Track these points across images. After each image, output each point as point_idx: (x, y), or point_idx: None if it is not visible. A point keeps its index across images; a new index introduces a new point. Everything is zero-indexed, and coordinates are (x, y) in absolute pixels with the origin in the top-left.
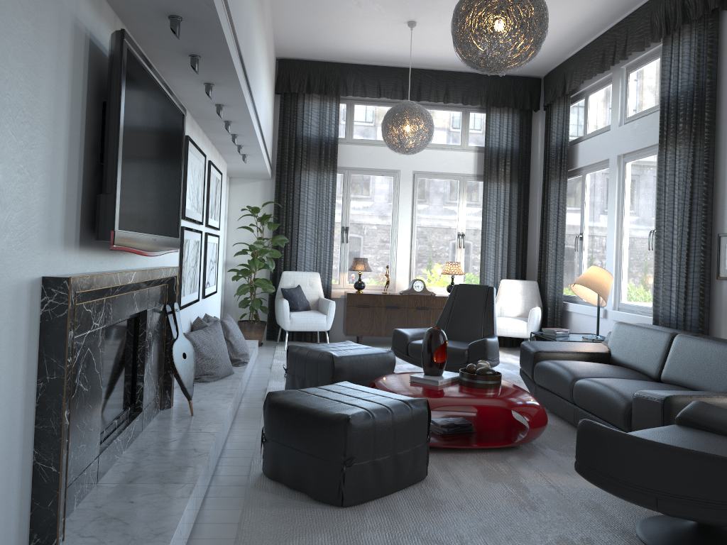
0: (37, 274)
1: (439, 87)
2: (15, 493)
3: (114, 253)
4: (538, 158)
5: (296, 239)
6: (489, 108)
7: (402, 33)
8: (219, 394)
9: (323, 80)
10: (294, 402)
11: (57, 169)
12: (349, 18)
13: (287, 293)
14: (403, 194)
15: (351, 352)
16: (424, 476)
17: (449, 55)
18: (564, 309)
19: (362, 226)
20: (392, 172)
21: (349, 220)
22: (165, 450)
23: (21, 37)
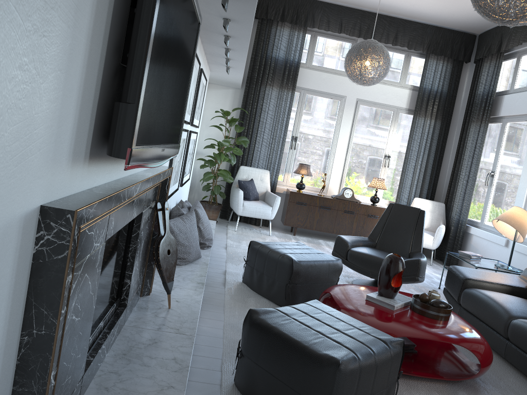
0: (34, 204)
1: (390, 31)
2: None
3: (121, 161)
4: (461, 102)
5: (254, 141)
6: (428, 55)
7: None
8: (190, 283)
9: (295, 12)
10: (278, 328)
11: (73, 68)
12: None
13: (243, 185)
14: (346, 116)
15: (307, 257)
16: None
17: (406, 5)
18: (465, 230)
19: (308, 137)
20: (339, 96)
21: (299, 131)
22: (146, 357)
23: None
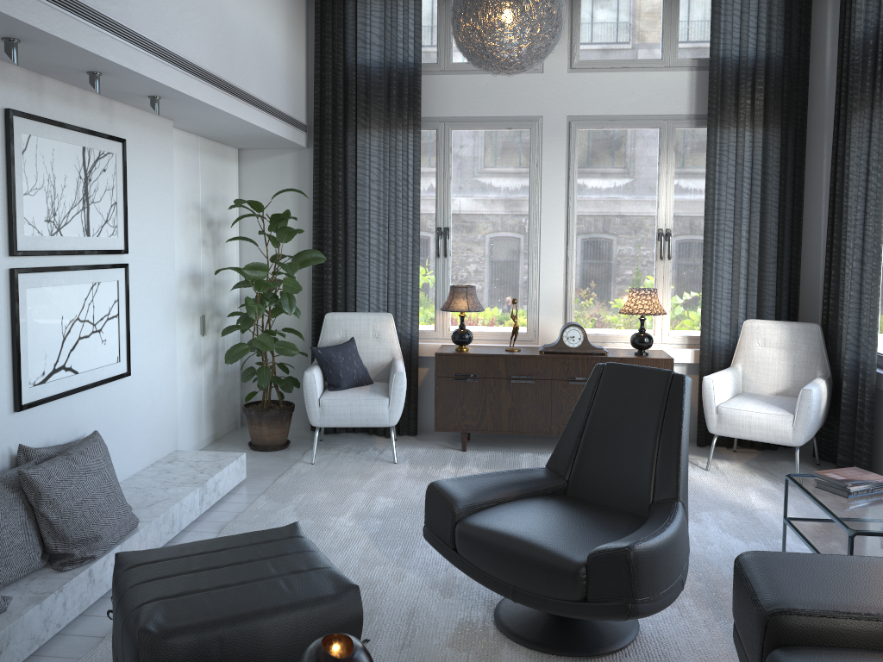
0: None
1: None
2: None
3: None
4: (826, 73)
5: (353, 254)
6: None
7: None
8: None
9: None
10: None
11: None
12: None
13: (322, 356)
14: (550, 161)
15: (223, 603)
16: None
17: None
18: (878, 387)
19: (474, 224)
20: (527, 120)
21: (450, 215)
22: None
23: None
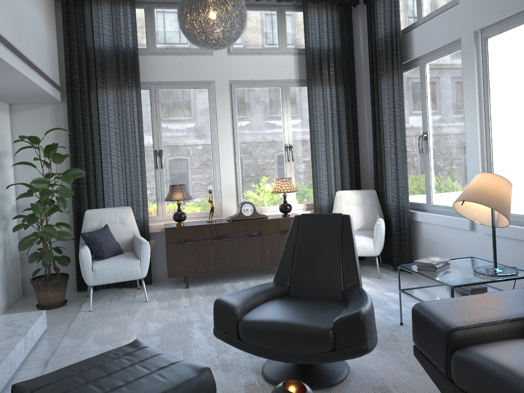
0: None
1: None
2: None
3: None
4: (361, 57)
5: (100, 170)
6: (306, 5)
7: None
8: None
9: None
10: None
11: None
12: None
13: (89, 238)
14: (221, 107)
15: None
16: None
17: None
18: (410, 219)
19: (178, 147)
20: (205, 83)
21: (162, 142)
22: None
23: None
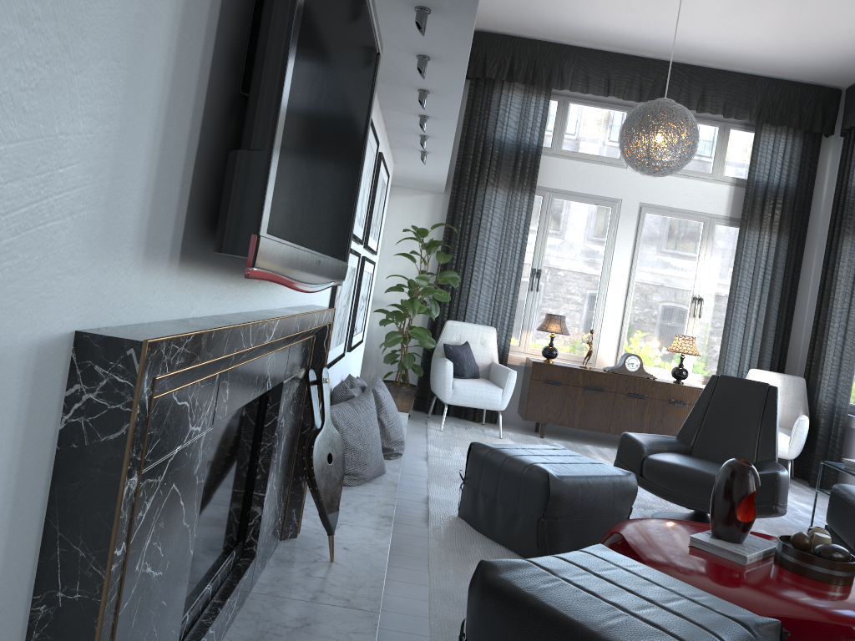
0: (62, 327)
1: (692, 89)
2: None
3: (244, 280)
4: (822, 203)
5: (469, 278)
6: (760, 126)
7: (661, 3)
8: (368, 516)
9: (531, 65)
10: (536, 597)
11: (145, 67)
12: None
13: (452, 351)
14: (622, 233)
15: (573, 469)
16: None
17: (717, 43)
18: (846, 425)
19: (560, 270)
20: (610, 201)
21: (543, 260)
22: None
23: None
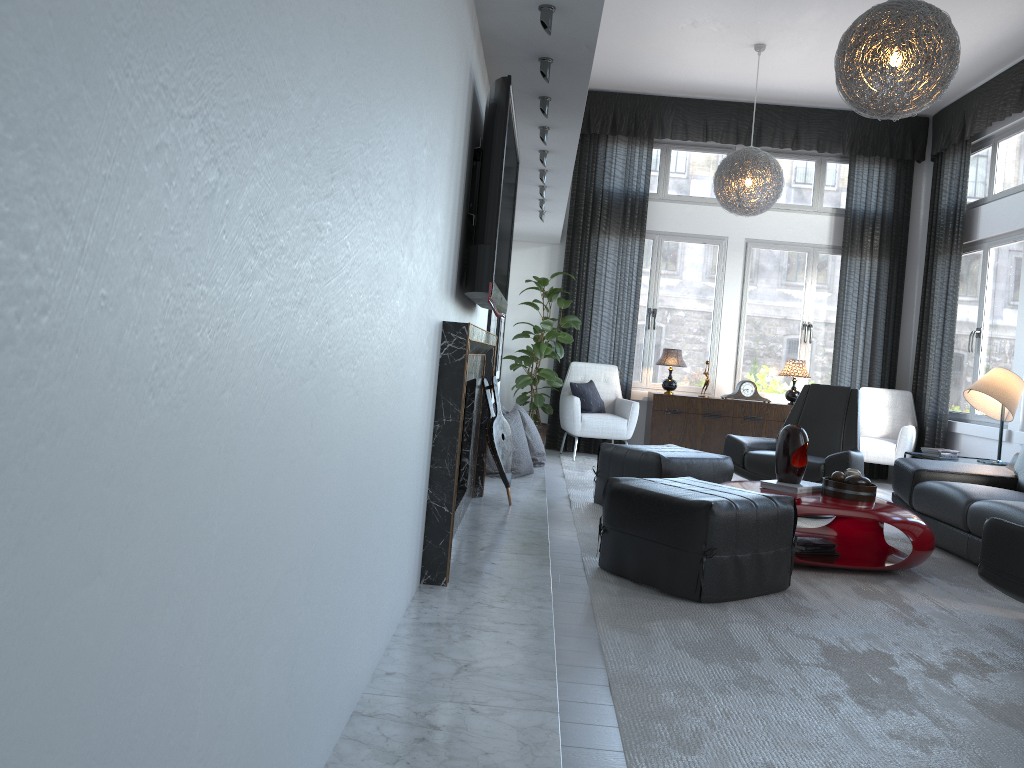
0: (441, 318)
1: (786, 128)
2: (420, 524)
3: (464, 310)
4: (919, 226)
5: (589, 322)
6: (854, 158)
7: (744, 59)
8: (528, 490)
9: (632, 118)
10: (642, 488)
11: (454, 217)
12: (678, 41)
13: (578, 389)
14: (731, 268)
15: (680, 454)
16: (787, 586)
17: (803, 87)
18: (948, 430)
19: (674, 308)
20: (717, 239)
21: (658, 300)
22: (500, 530)
23: (454, 91)
